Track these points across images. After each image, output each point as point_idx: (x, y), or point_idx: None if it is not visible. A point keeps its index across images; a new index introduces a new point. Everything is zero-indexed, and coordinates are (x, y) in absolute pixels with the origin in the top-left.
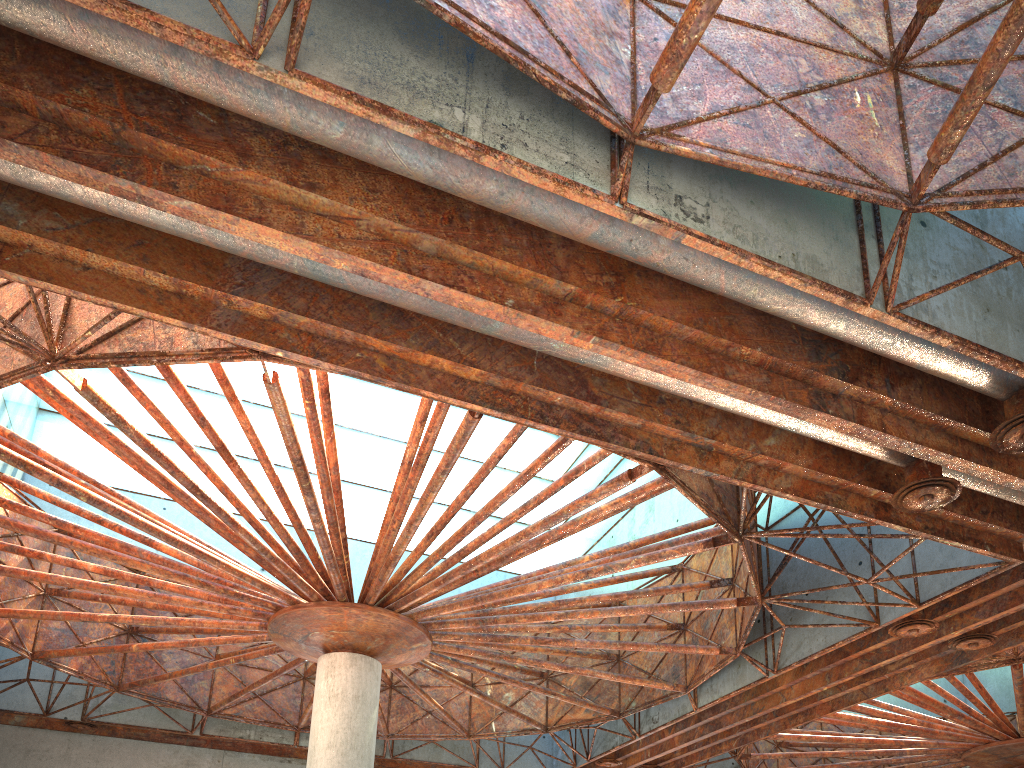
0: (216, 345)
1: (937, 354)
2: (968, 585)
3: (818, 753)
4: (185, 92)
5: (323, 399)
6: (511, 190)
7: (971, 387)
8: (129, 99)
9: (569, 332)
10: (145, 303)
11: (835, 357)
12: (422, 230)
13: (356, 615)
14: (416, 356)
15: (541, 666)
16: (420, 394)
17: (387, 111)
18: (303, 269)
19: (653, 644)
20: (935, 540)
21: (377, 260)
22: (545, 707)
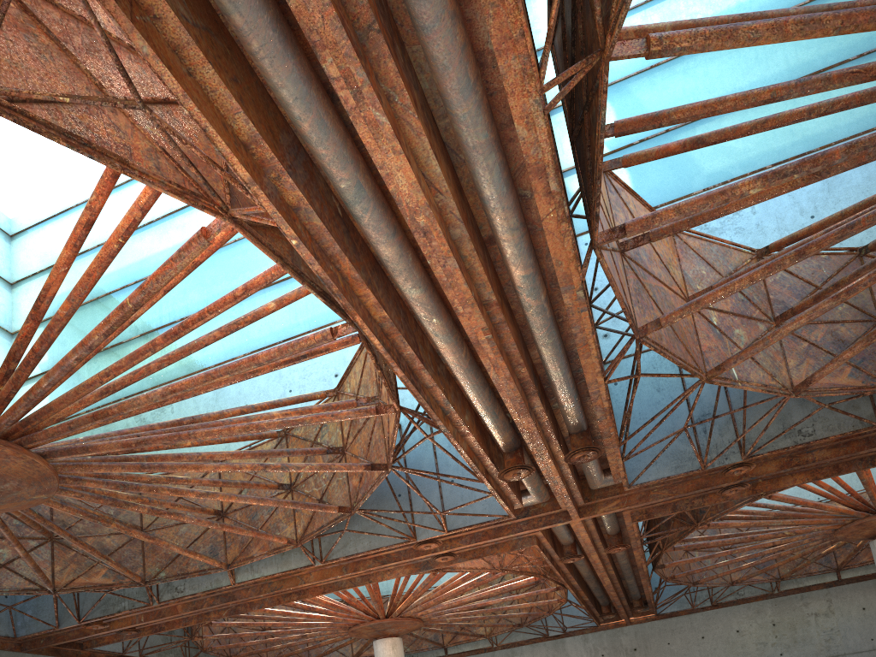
0: (181, 183)
1: (575, 403)
2: (481, 525)
3: (263, 623)
4: (427, 41)
5: (84, 229)
6: (517, 229)
7: (570, 423)
8: (376, 4)
9: (483, 326)
10: (229, 142)
11: (537, 386)
12: (463, 222)
13: (7, 456)
14: (359, 286)
15: (130, 533)
16: (353, 317)
17: (558, 170)
18: (350, 188)
19: (244, 529)
20: (496, 497)
21: (442, 230)
22: (51, 568)
